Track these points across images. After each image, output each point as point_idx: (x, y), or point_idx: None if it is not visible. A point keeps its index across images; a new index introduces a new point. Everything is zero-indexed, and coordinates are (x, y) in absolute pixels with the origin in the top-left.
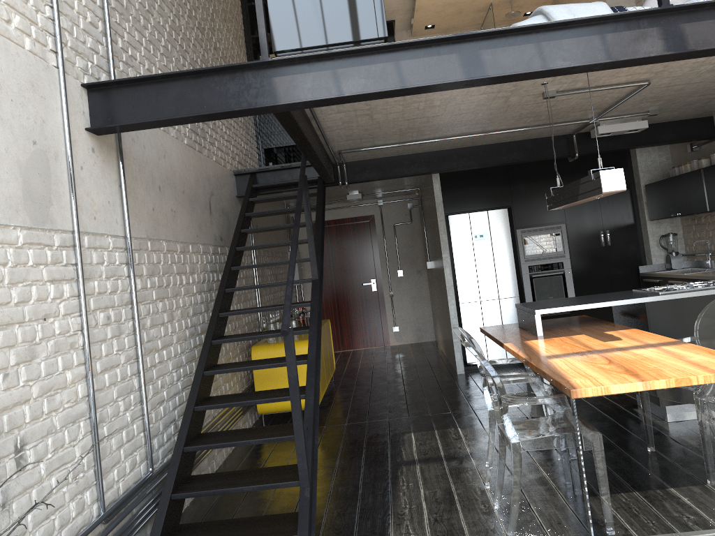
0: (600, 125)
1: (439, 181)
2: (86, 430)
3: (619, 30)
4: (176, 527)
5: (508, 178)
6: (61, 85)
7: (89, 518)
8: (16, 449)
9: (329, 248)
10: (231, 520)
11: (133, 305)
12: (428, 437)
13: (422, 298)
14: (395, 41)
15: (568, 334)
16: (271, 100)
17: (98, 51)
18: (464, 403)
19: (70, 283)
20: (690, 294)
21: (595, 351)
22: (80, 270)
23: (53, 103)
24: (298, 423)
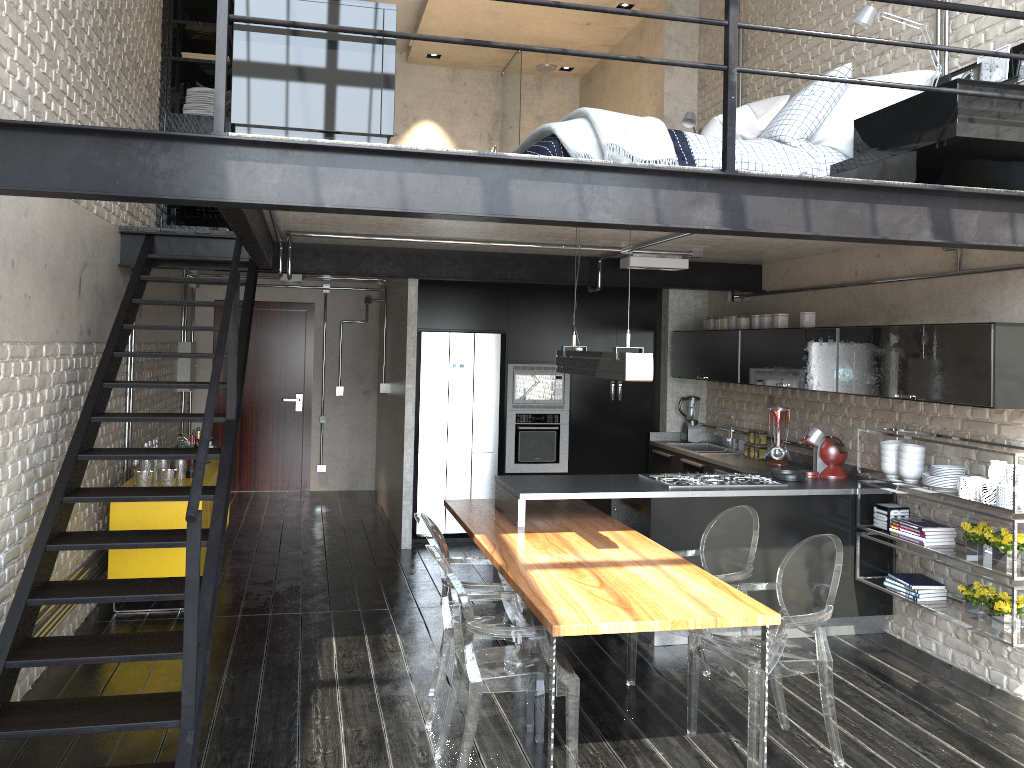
0: (633, 256)
1: (417, 283)
2: None
3: (675, 188)
4: None
5: (508, 294)
6: None
7: None
8: None
9: None
10: None
11: None
12: (355, 645)
13: (366, 429)
14: None
15: (556, 529)
16: (219, 191)
17: None
18: (408, 596)
19: None
20: (703, 493)
21: (586, 563)
22: None
23: None
24: (191, 642)
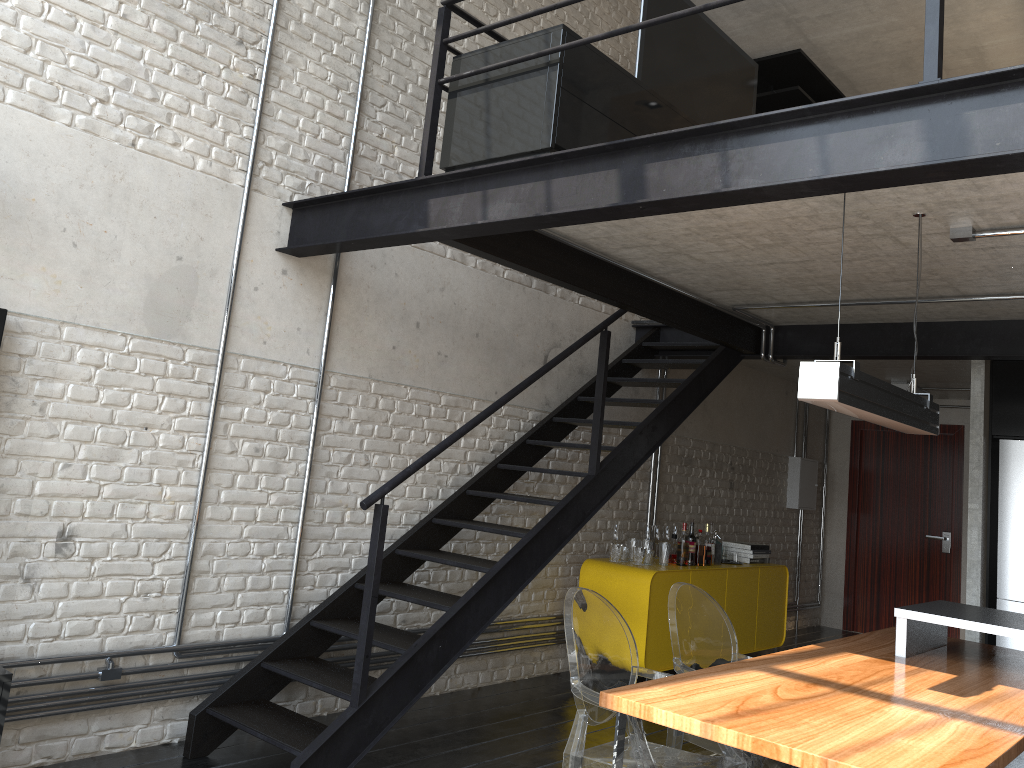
0: None
1: (983, 376)
2: (179, 553)
3: (851, 127)
4: (256, 700)
5: None
6: (242, 204)
7: (154, 642)
8: (60, 535)
9: (879, 465)
10: (299, 715)
11: (308, 446)
12: None
13: None
14: None
15: (939, 668)
16: (422, 226)
17: (329, 169)
18: None
19: (200, 401)
20: None
21: (852, 688)
22: (214, 391)
23: (224, 222)
24: (364, 623)
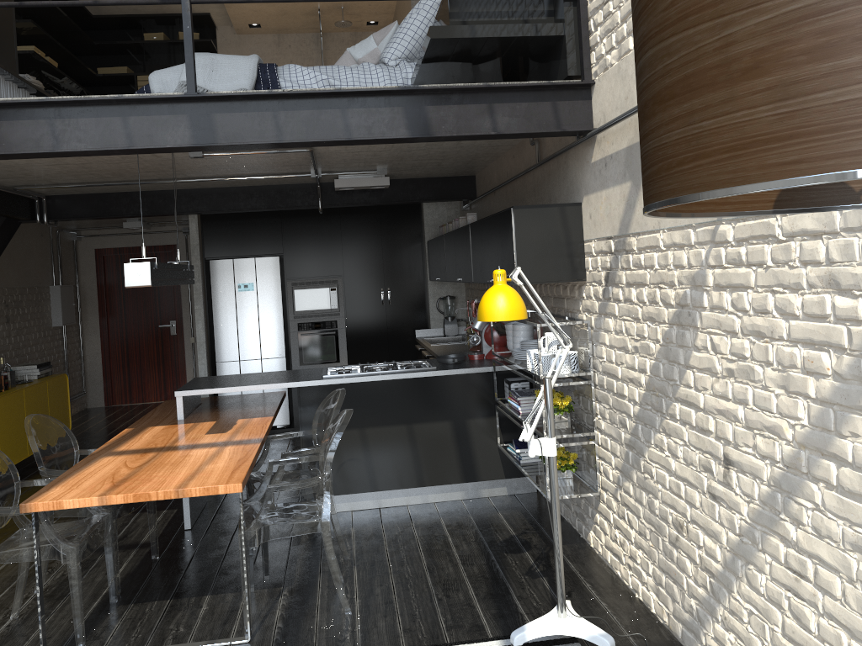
0: (339, 178)
1: (197, 220)
2: None
3: (144, 114)
4: None
5: (282, 221)
6: None
7: None
8: None
9: (120, 280)
10: None
11: None
12: None
13: None
14: (209, 39)
15: (205, 420)
16: None
17: None
18: None
19: None
20: (345, 380)
21: (167, 448)
22: None
23: None
24: None
